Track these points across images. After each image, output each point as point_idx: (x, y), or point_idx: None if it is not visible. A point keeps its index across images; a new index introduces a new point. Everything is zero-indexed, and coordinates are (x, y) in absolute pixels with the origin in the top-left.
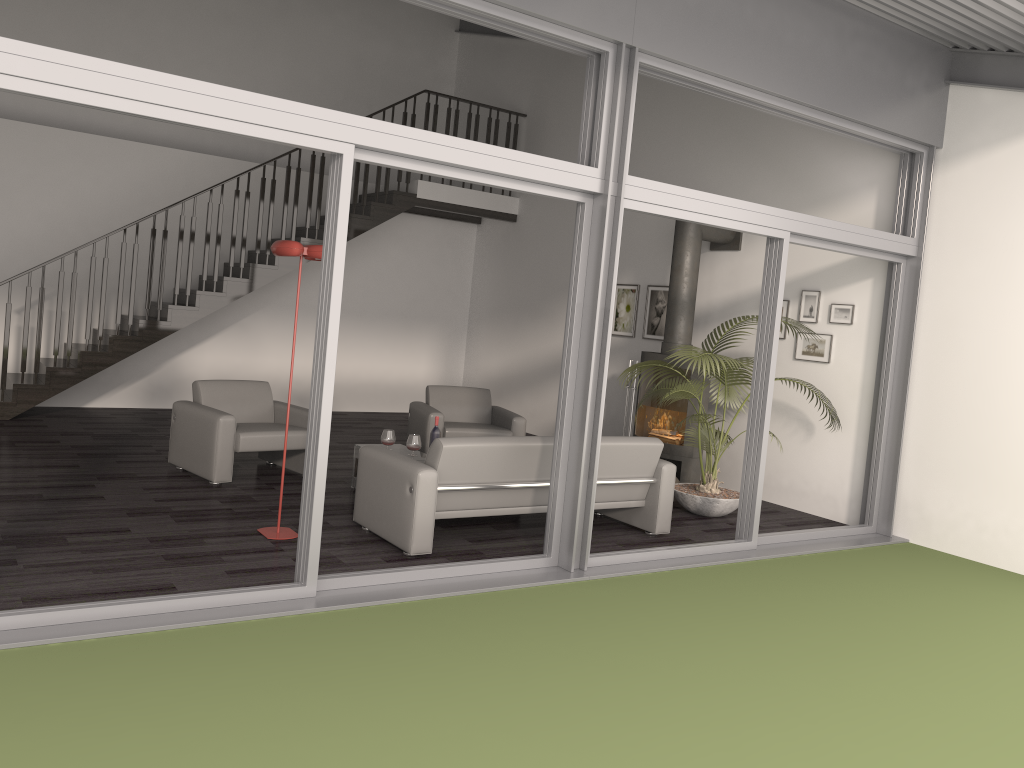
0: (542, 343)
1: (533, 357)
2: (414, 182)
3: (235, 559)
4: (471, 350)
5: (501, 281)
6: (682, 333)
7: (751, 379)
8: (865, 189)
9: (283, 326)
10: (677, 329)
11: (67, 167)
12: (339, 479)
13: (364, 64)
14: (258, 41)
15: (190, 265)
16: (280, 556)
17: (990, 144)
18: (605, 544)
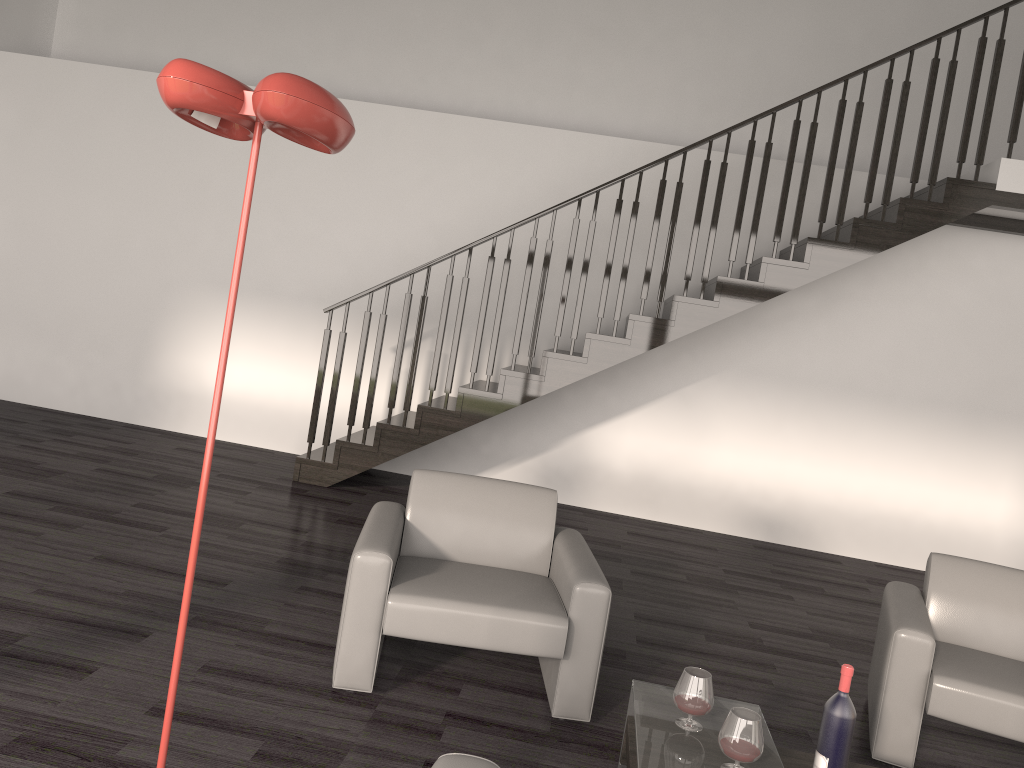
0: None
1: None
2: (994, 164)
3: None
4: None
5: None
6: None
7: None
8: None
9: (748, 404)
10: None
11: (469, 165)
12: None
13: (941, 4)
14: None
15: (580, 293)
16: None
17: None
18: None
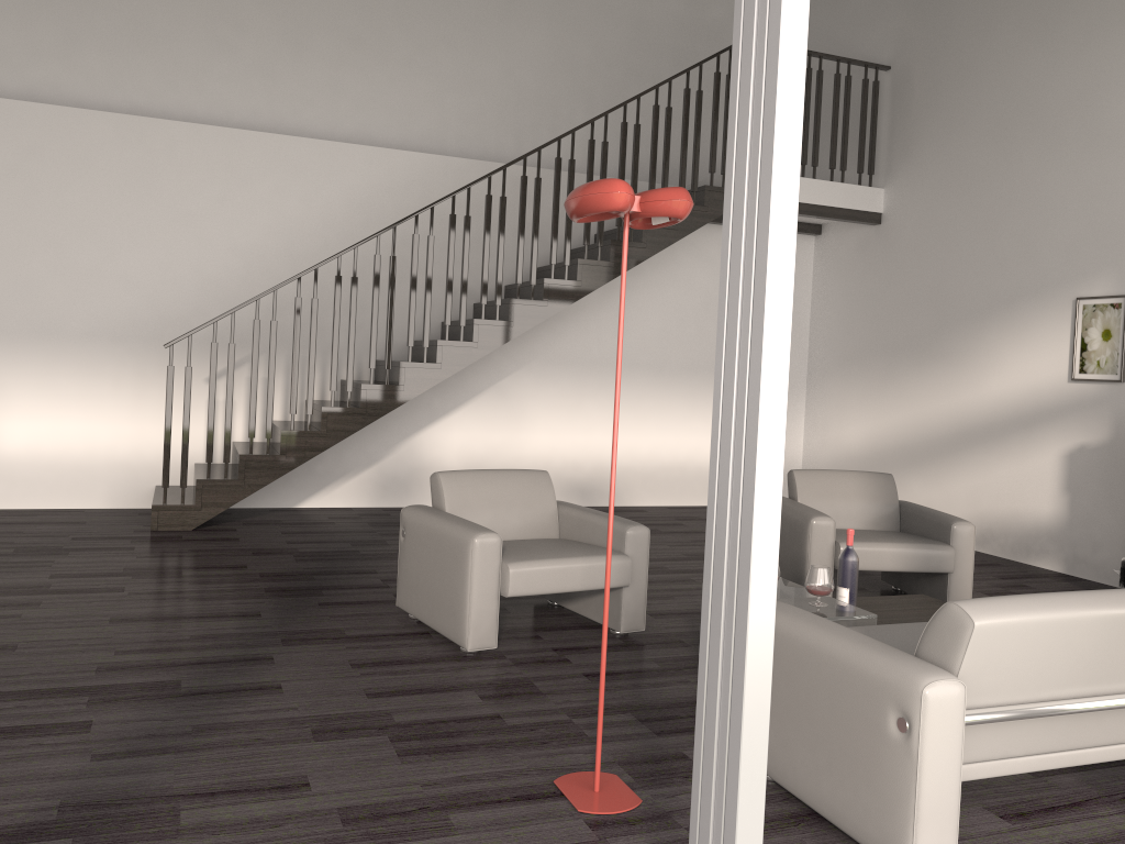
0: (938, 399)
1: (922, 421)
2: None
3: None
4: (814, 414)
5: (859, 312)
6: None
7: None
8: None
9: (554, 389)
10: None
11: (268, 183)
12: (672, 637)
13: (648, 30)
14: (509, 9)
15: (427, 304)
16: None
17: None
18: None
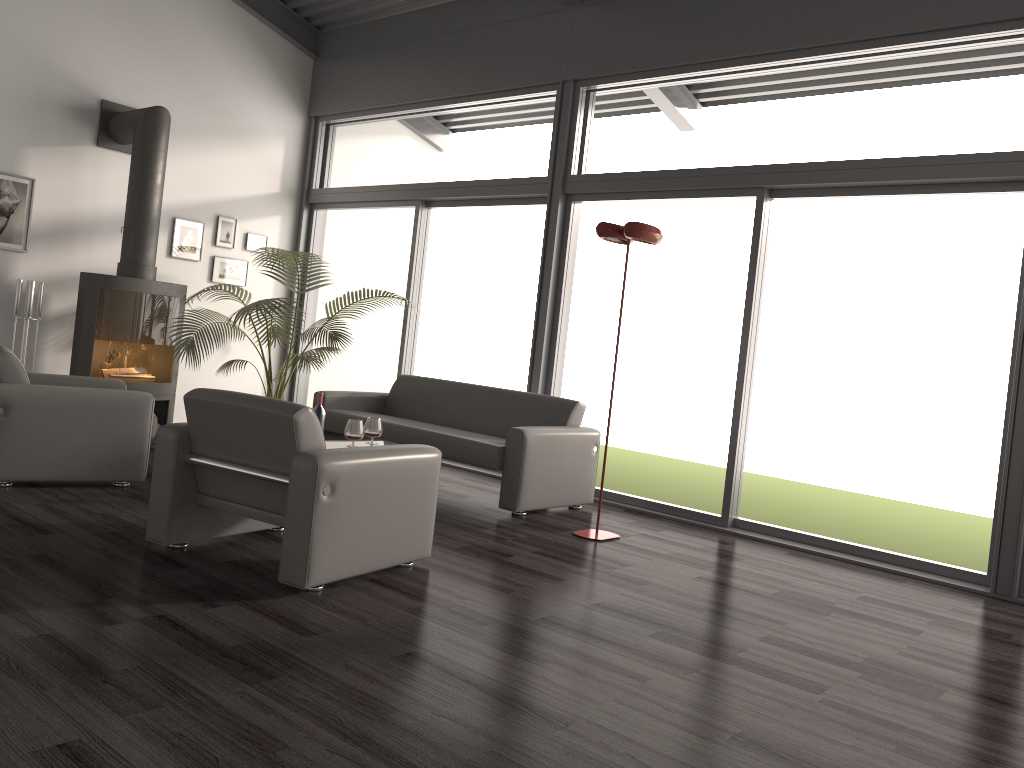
0: None
1: None
2: None
3: (695, 543)
4: None
5: None
6: (156, 254)
7: (188, 303)
8: (275, 136)
9: None
10: (155, 250)
11: None
12: None
13: None
14: None
15: None
16: (658, 534)
17: (360, 134)
18: (443, 470)
